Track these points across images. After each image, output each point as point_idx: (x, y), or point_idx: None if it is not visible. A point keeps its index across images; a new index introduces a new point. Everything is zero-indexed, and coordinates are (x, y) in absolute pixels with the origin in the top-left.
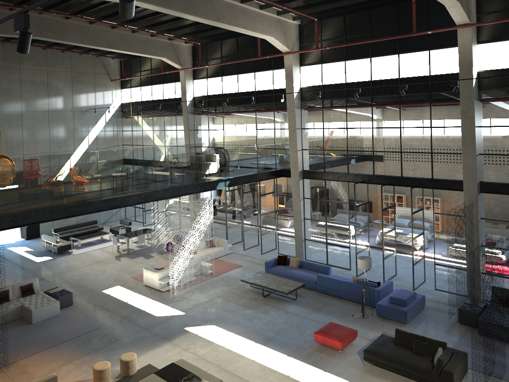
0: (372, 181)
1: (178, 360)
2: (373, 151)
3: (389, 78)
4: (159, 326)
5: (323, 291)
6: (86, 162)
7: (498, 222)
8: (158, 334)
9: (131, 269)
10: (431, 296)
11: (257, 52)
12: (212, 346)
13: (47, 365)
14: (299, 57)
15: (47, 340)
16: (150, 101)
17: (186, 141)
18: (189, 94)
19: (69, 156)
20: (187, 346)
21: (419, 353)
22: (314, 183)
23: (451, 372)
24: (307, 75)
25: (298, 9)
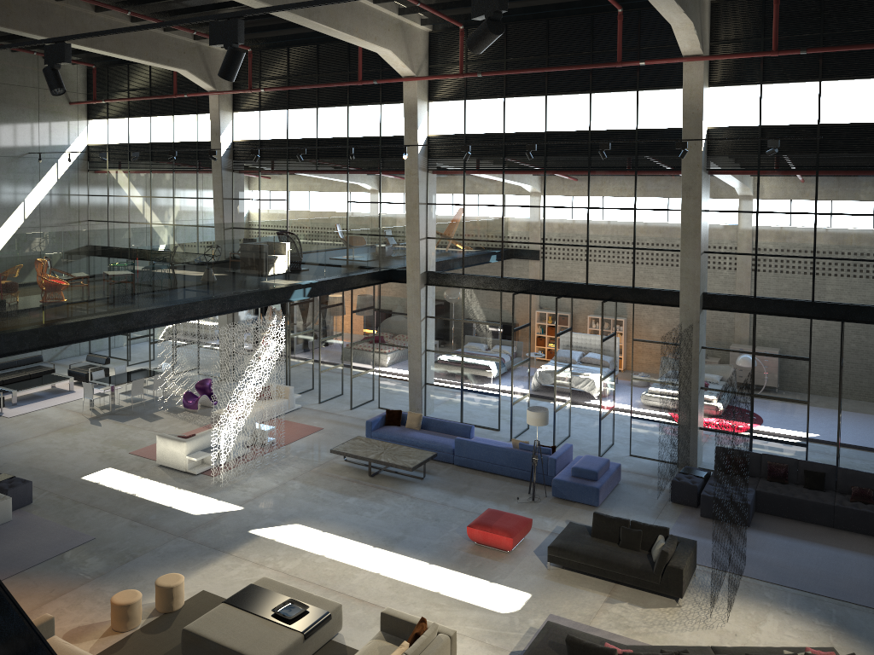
0: (539, 290)
1: (260, 579)
2: (543, 244)
3: (575, 130)
4: (203, 530)
5: (465, 463)
6: (14, 250)
7: (726, 352)
8: (205, 543)
9: (126, 439)
10: (625, 465)
11: (354, 73)
12: (304, 556)
13: None
14: (428, 87)
15: (1, 564)
16: (147, 145)
17: (218, 217)
18: (226, 136)
19: None
20: (261, 559)
21: (630, 546)
22: (445, 293)
23: (680, 569)
24: (441, 117)
25: (437, 8)
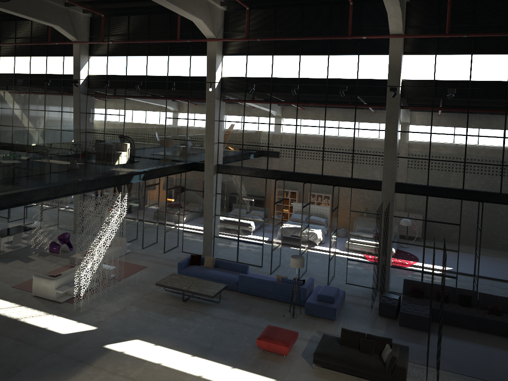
0: (291, 178)
1: None
2: (295, 149)
3: (318, 77)
4: (70, 346)
5: (245, 291)
6: None
7: (409, 219)
8: (72, 357)
9: (9, 276)
10: (345, 290)
11: (173, 35)
12: (145, 365)
13: None
14: (222, 46)
15: None
16: (28, 75)
17: (76, 125)
18: (83, 71)
19: None
20: (114, 368)
21: (367, 351)
22: (229, 178)
23: (405, 368)
24: (230, 66)
25: None
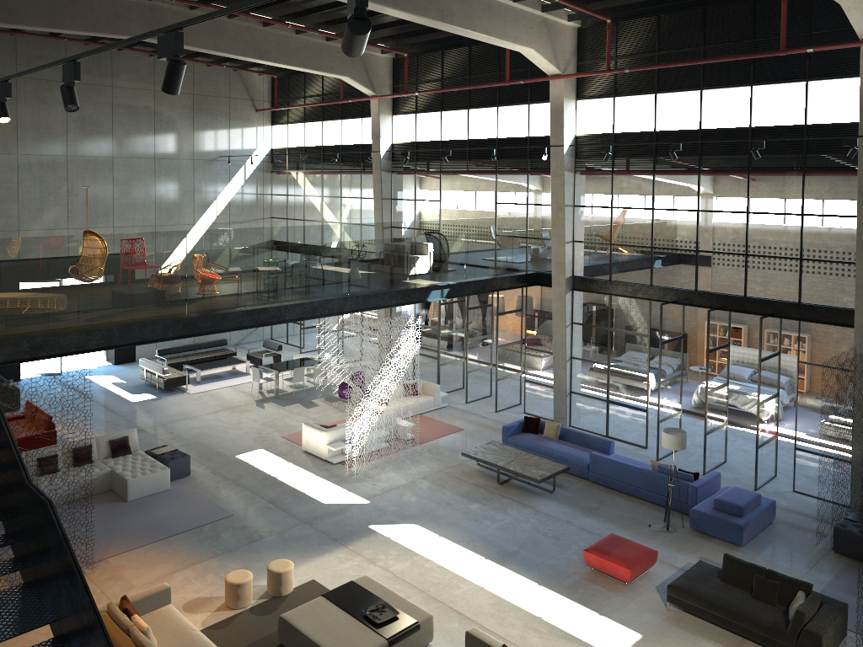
0: (692, 301)
1: (361, 577)
2: (696, 251)
3: (733, 126)
4: (328, 519)
5: (600, 481)
6: (211, 243)
7: None
8: (326, 533)
9: (282, 423)
10: (785, 502)
11: (504, 73)
12: (415, 559)
13: (152, 569)
14: (576, 85)
15: (151, 529)
16: (320, 148)
17: (377, 216)
18: (385, 138)
19: (185, 232)
20: (374, 556)
21: (764, 598)
22: (591, 299)
23: (819, 635)
24: (589, 116)
25: (580, 3)
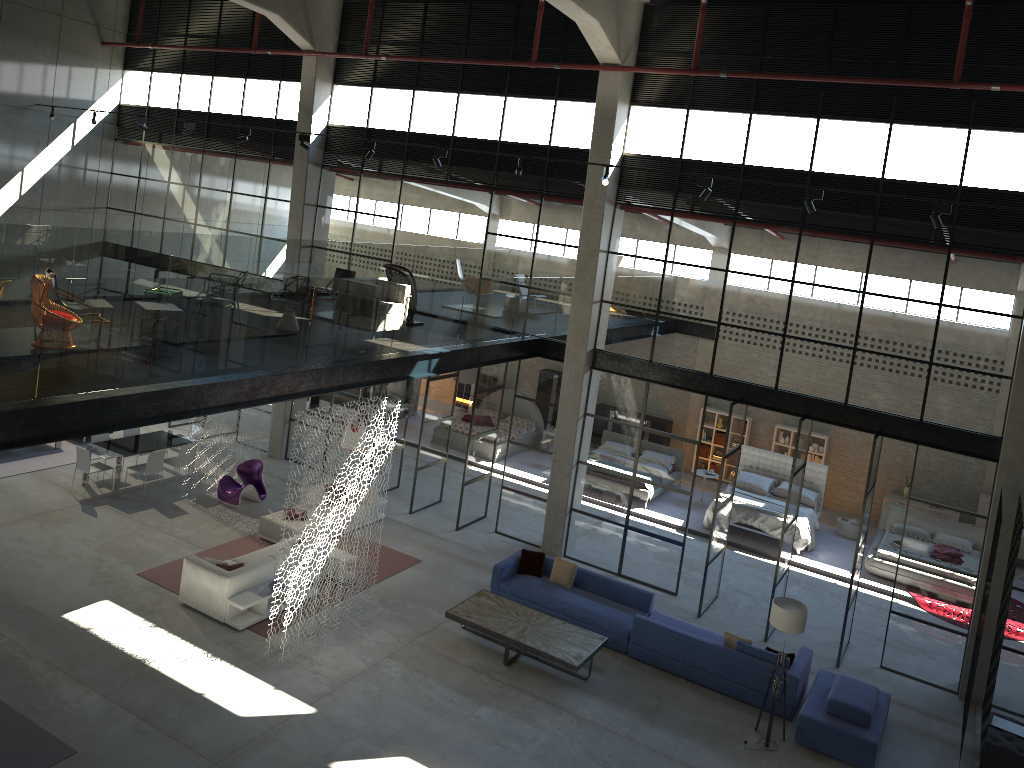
0: (768, 402)
1: None
2: (783, 336)
3: (858, 174)
4: (255, 753)
5: (646, 658)
6: (0, 235)
7: None
8: None
9: (133, 547)
10: (881, 686)
11: (521, 50)
12: None
13: None
14: (632, 83)
15: None
16: (204, 115)
17: (293, 229)
18: (319, 116)
19: None
20: None
21: None
22: (618, 385)
23: None
24: (646, 130)
25: None
